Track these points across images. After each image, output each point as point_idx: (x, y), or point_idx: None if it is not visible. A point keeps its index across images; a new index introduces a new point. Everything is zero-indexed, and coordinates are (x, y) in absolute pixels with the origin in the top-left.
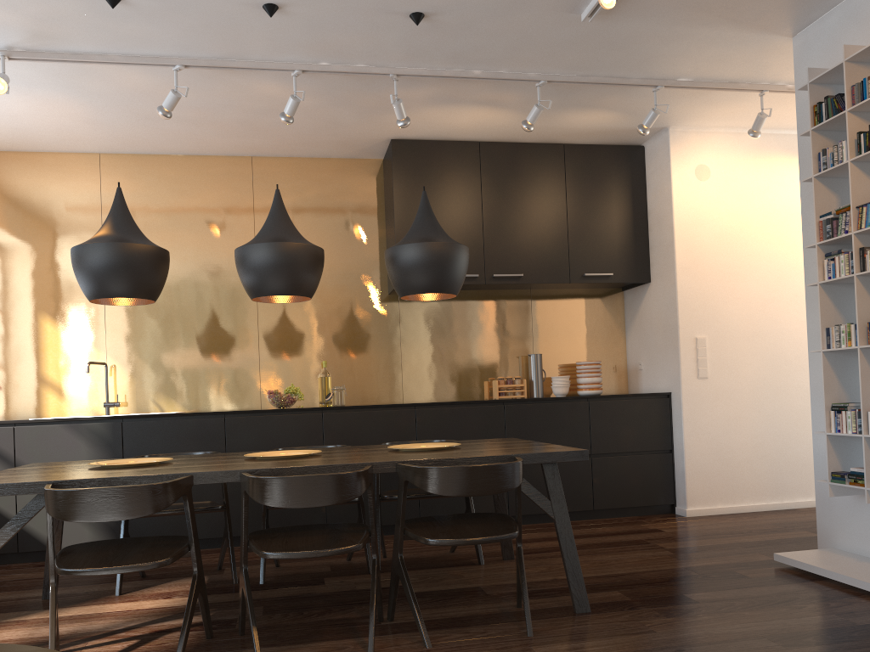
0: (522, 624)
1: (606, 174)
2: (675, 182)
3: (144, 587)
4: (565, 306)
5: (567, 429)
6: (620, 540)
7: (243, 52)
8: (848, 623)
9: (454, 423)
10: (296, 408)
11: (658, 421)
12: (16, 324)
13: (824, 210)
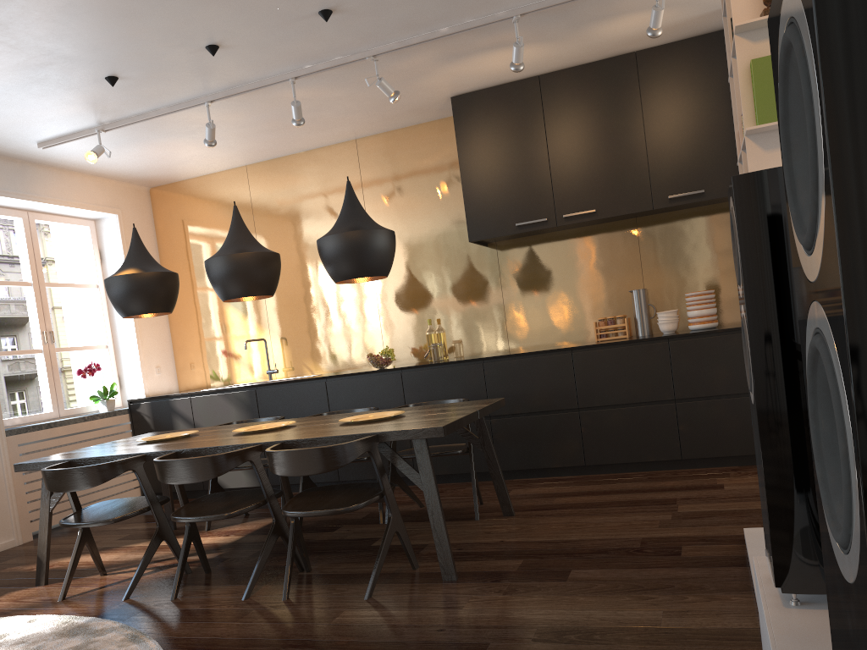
0: (383, 586)
1: (690, 73)
2: None
3: (230, 525)
4: (678, 230)
5: (644, 374)
6: (654, 498)
7: (239, 79)
8: (652, 624)
9: (521, 374)
10: (379, 370)
11: None
12: (210, 314)
13: None
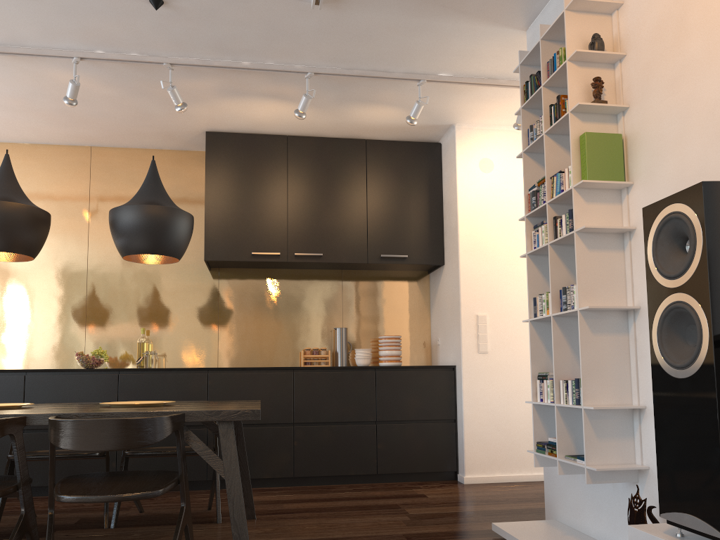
0: None
1: (404, 167)
2: (460, 173)
3: None
4: (374, 286)
5: (353, 397)
6: (377, 504)
7: (18, 38)
8: None
9: (244, 387)
10: (93, 369)
11: (442, 392)
12: None
13: (534, 183)
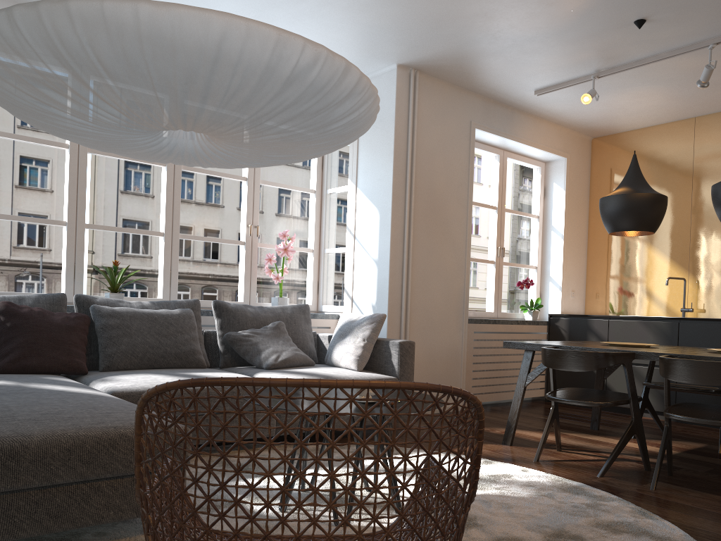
0: None
1: None
2: None
3: (654, 439)
4: None
5: None
6: None
7: None
8: None
9: None
10: None
11: None
12: (629, 251)
13: None
